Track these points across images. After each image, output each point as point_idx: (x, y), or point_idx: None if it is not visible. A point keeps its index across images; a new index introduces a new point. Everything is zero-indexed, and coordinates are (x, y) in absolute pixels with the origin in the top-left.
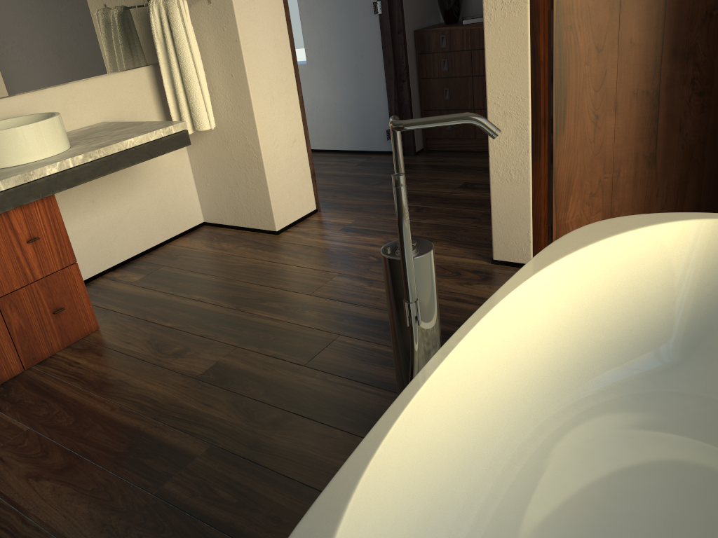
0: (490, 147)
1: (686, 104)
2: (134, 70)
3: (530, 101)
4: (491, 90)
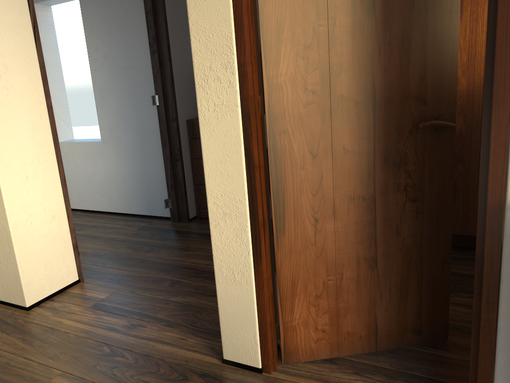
0: (213, 245)
1: (401, 210)
2: None
3: (247, 203)
4: (210, 189)
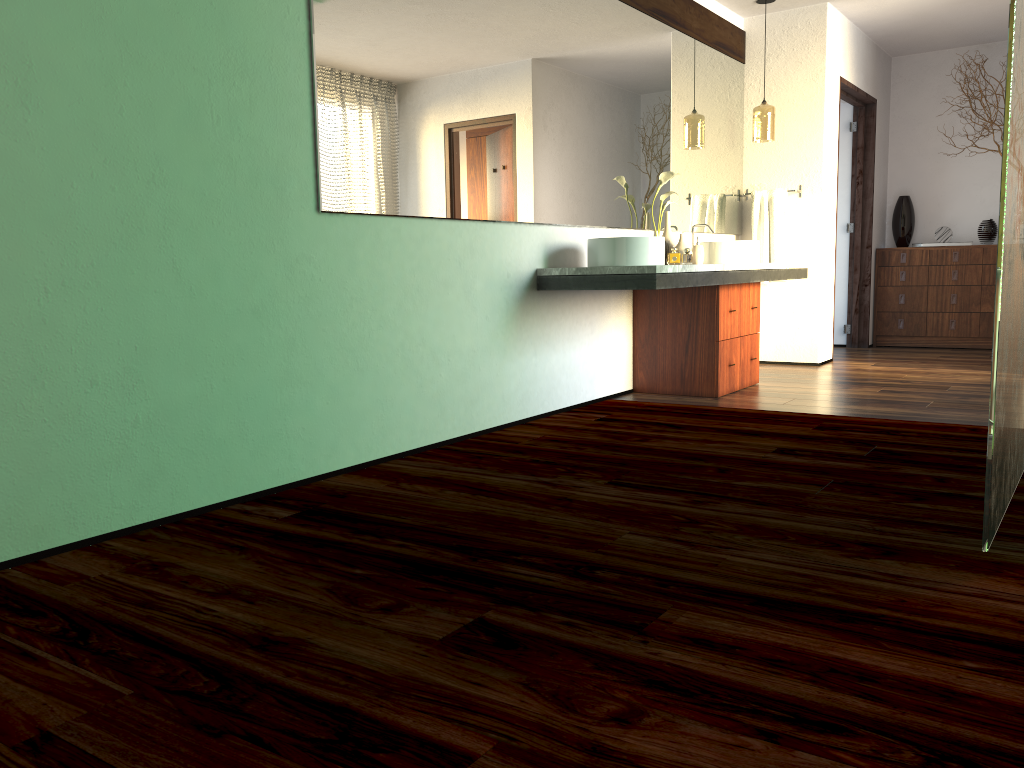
0: None
1: None
2: (729, 235)
3: None
4: None
